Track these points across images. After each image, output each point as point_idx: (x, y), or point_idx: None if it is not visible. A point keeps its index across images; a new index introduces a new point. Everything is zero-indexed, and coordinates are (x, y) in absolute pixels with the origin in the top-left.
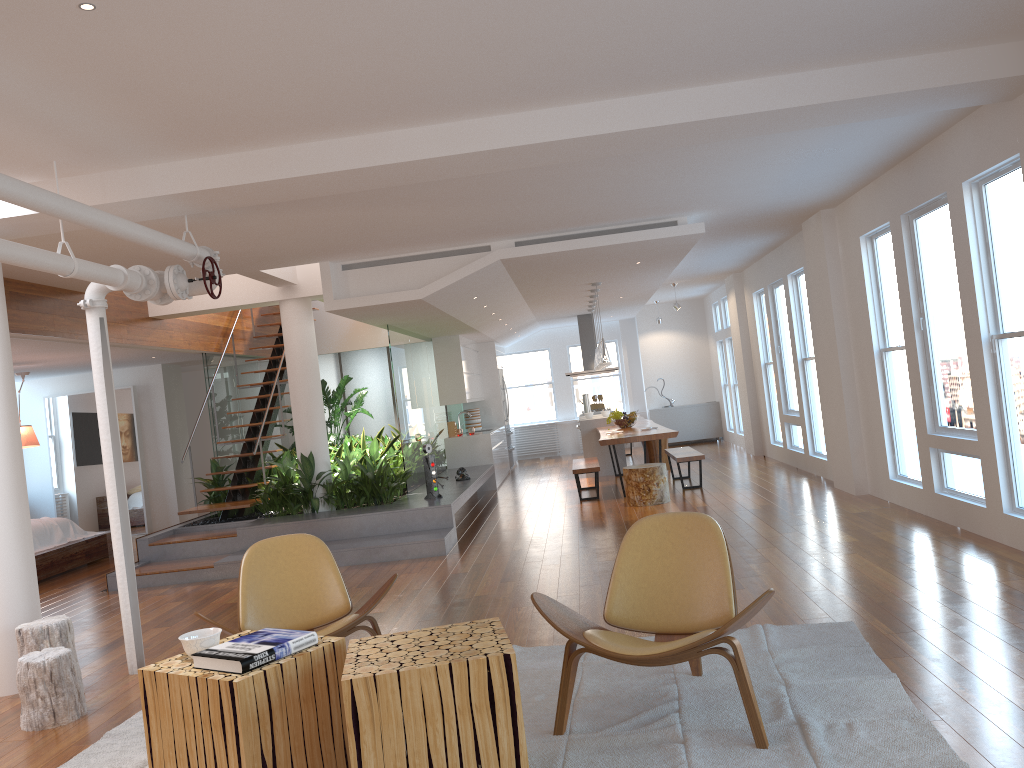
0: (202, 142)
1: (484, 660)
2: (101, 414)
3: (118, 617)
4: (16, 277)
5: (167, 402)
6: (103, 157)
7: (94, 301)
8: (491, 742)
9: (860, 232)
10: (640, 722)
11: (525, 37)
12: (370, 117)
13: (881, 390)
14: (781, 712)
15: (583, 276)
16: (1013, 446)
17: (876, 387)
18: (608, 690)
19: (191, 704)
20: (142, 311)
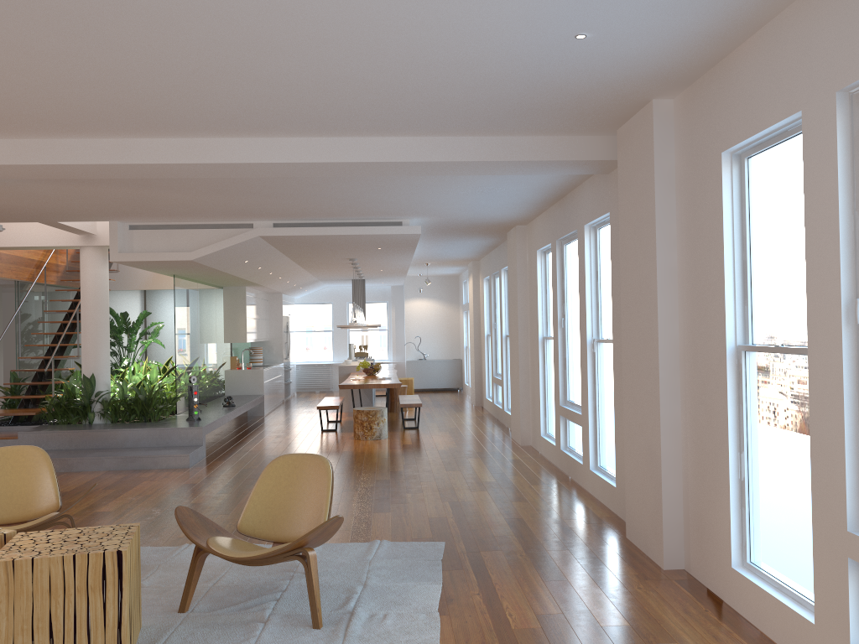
0: None
1: (101, 554)
2: None
3: None
4: None
5: None
6: None
7: None
8: (100, 614)
9: (537, 247)
10: (246, 606)
11: (221, 92)
12: (116, 128)
13: (541, 368)
14: (346, 604)
15: (339, 253)
16: (600, 421)
17: (538, 365)
18: (240, 582)
19: None
20: None
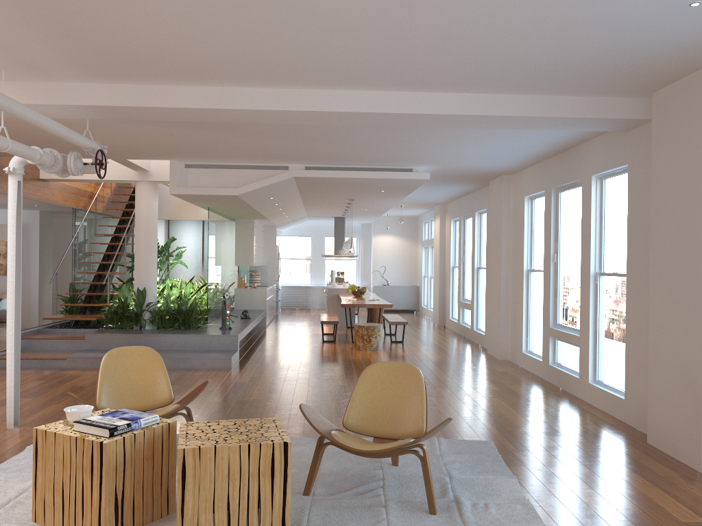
0: (111, 74)
1: (271, 444)
2: (10, 247)
3: None
4: None
5: (40, 238)
6: (39, 73)
7: (16, 169)
8: (268, 496)
9: (525, 194)
10: (358, 492)
11: (342, 47)
12: (229, 77)
13: (525, 295)
14: (446, 493)
15: (345, 194)
16: (600, 342)
17: (522, 293)
18: (338, 470)
19: (70, 454)
20: (35, 174)
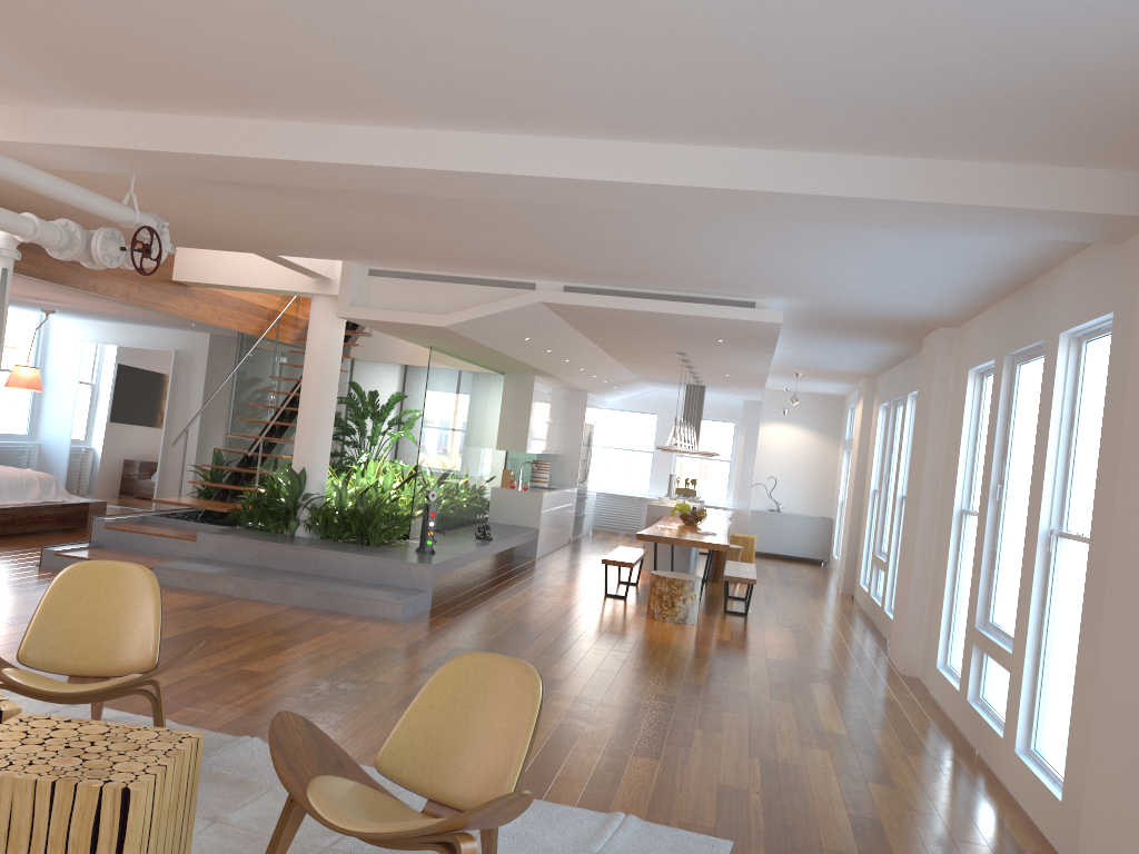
0: (122, 94)
1: (97, 789)
2: None
3: (13, 599)
4: (0, 205)
5: (207, 376)
6: (16, 89)
7: (0, 248)
8: None
9: (970, 364)
10: None
11: (444, 40)
12: (307, 103)
13: (951, 558)
14: None
15: (661, 342)
16: (1044, 673)
17: (947, 553)
18: (374, 848)
19: None
20: (164, 272)
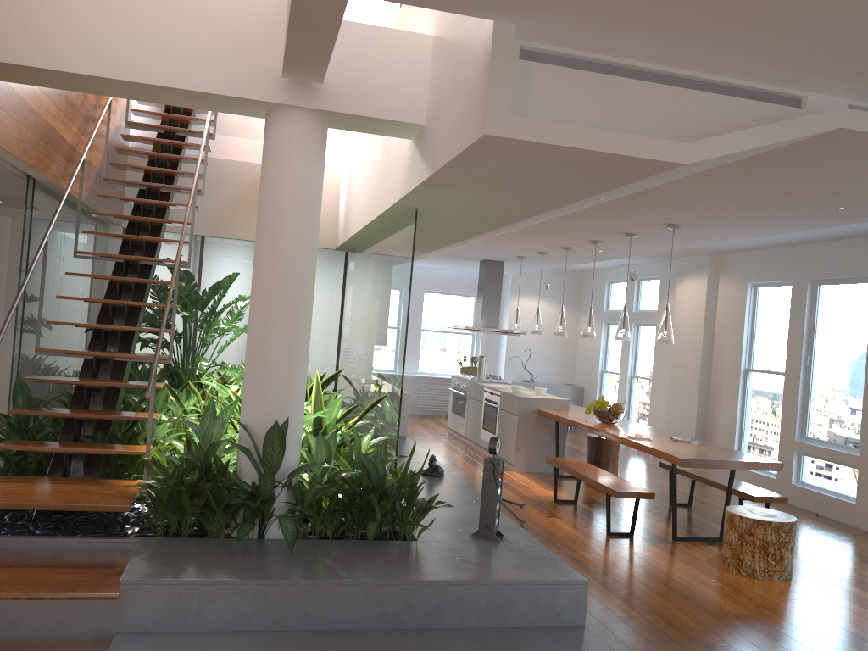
0: None
1: None
2: None
3: None
4: None
5: None
6: None
7: None
8: None
9: None
10: None
11: None
12: None
13: None
14: None
15: (716, 209)
16: None
17: None
18: None
19: None
20: None
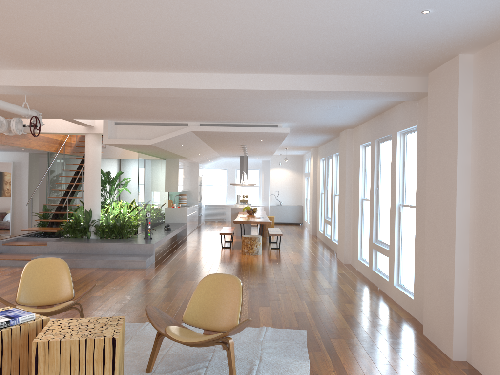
0: (30, 64)
1: (102, 339)
2: None
3: None
4: None
5: (29, 172)
6: None
7: None
8: None
9: (360, 143)
10: (187, 370)
11: (181, 45)
12: (113, 65)
13: (360, 217)
14: (250, 373)
15: (236, 142)
16: (402, 255)
17: (358, 215)
18: (182, 352)
19: None
20: None
